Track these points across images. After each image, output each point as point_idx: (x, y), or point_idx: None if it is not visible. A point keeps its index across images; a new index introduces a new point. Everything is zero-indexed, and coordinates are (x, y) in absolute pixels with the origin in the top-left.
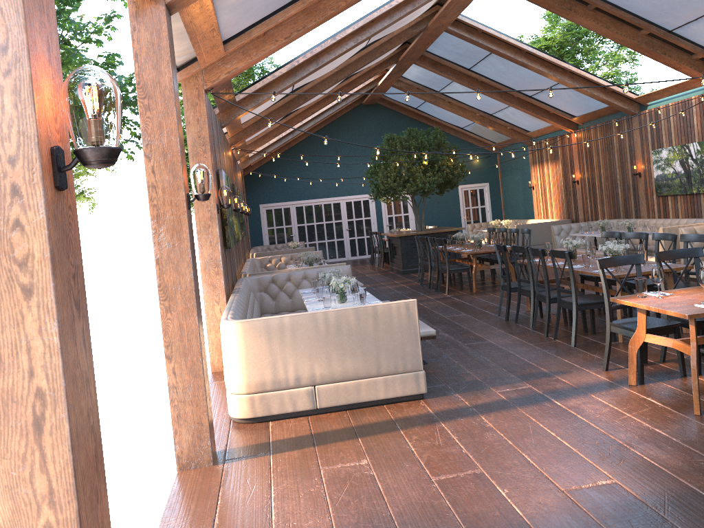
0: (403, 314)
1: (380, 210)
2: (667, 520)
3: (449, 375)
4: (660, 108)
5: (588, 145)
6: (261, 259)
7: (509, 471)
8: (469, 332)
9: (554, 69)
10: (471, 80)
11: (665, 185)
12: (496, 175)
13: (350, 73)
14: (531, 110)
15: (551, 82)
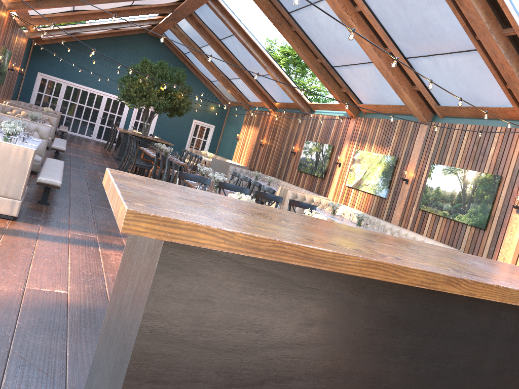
0: (20, 156)
1: (131, 114)
2: (66, 317)
3: (53, 215)
4: (319, 116)
5: (252, 114)
6: (4, 106)
7: (5, 270)
8: (106, 201)
9: (268, 62)
10: (220, 48)
11: (304, 165)
12: (222, 123)
13: (126, 0)
14: (251, 86)
15: (266, 72)
